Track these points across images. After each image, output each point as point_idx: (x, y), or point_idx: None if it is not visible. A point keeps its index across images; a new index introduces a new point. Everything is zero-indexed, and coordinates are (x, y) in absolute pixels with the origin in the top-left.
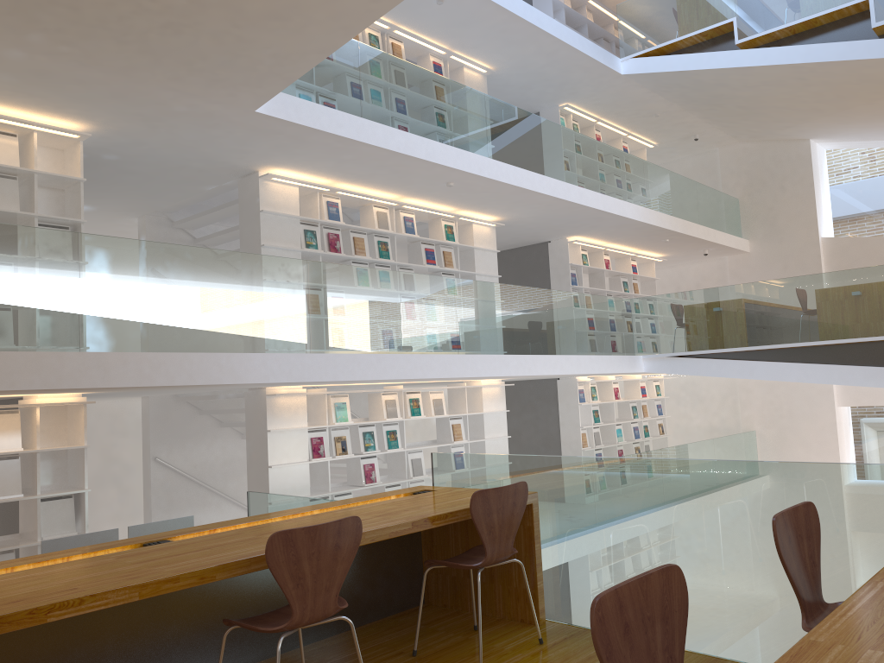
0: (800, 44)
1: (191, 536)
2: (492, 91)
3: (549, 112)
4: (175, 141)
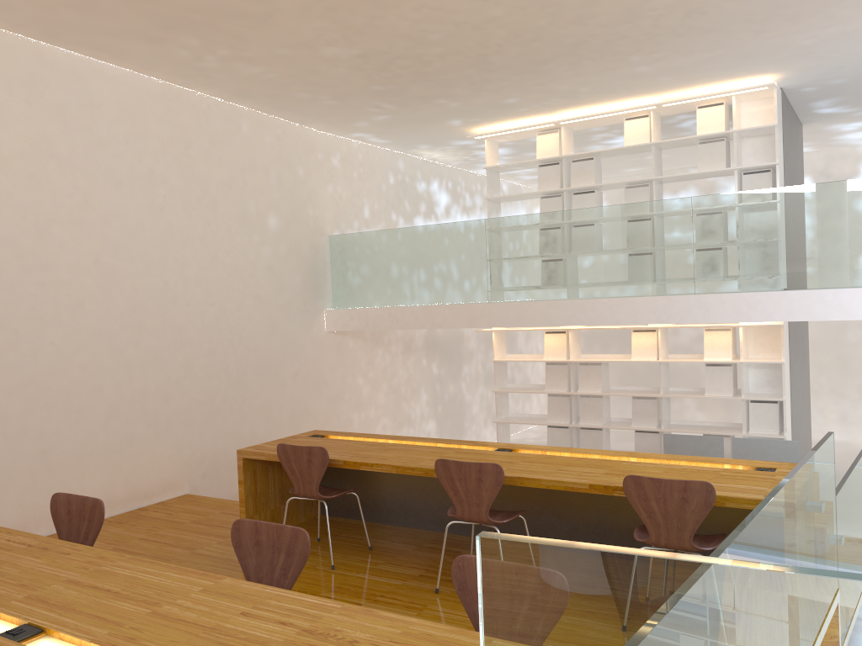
0: None
1: (528, 451)
2: None
3: None
4: None
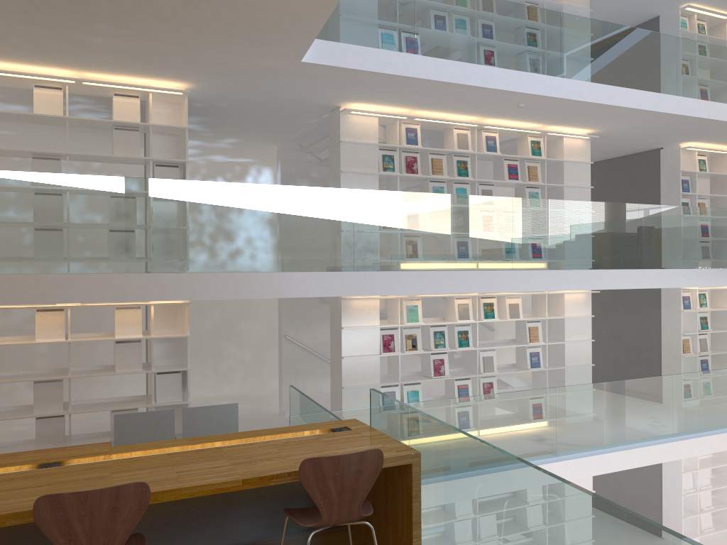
0: None
1: (86, 460)
2: (601, 2)
3: (669, 15)
4: (258, 89)
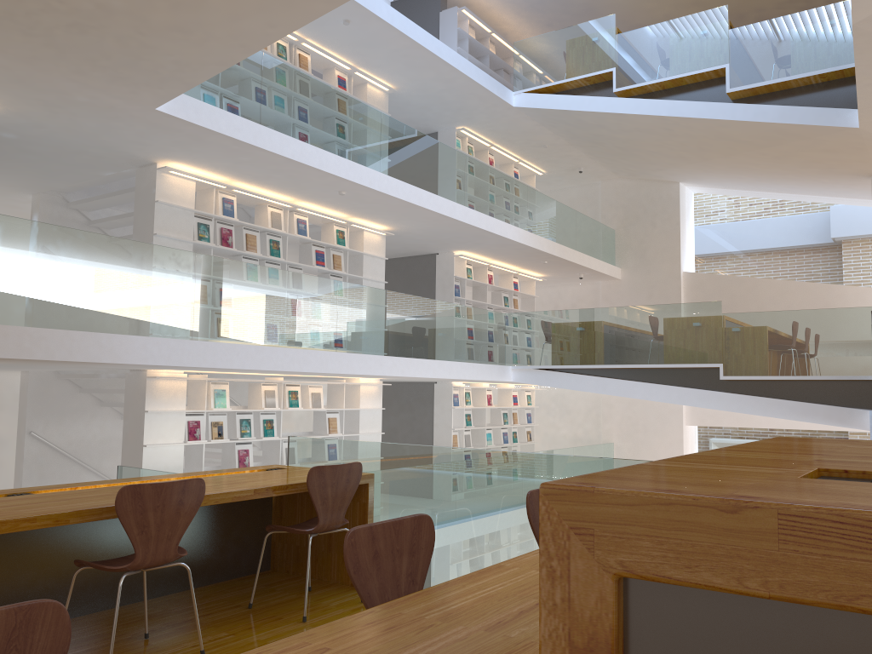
0: (668, 99)
1: (53, 492)
2: (394, 108)
3: (447, 133)
4: (75, 127)
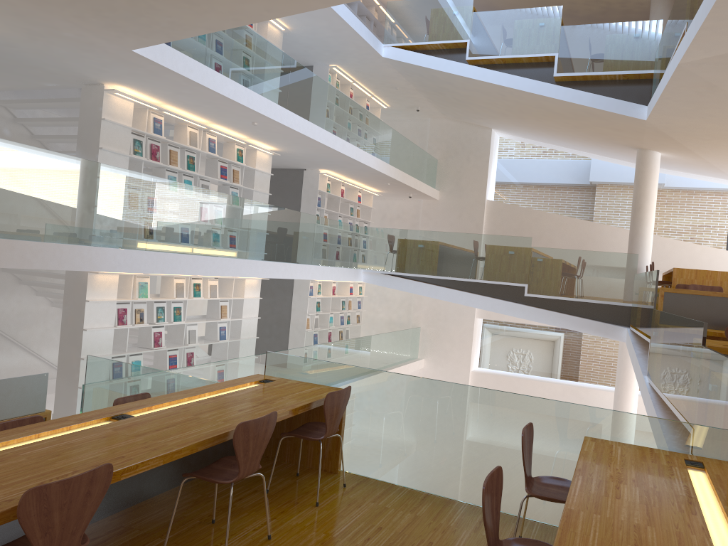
0: (507, 72)
1: (138, 411)
2: (283, 43)
3: (321, 68)
4: (45, 51)
